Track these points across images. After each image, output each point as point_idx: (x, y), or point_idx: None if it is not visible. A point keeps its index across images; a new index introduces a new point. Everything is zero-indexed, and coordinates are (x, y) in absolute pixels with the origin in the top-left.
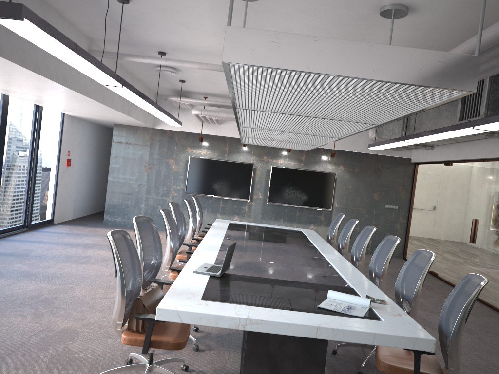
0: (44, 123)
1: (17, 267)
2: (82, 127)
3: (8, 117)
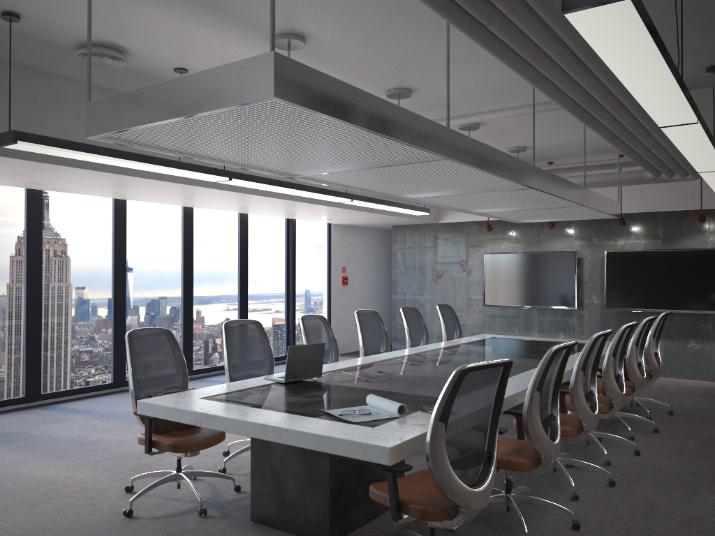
0: (300, 238)
1: None
2: (362, 236)
3: (250, 236)
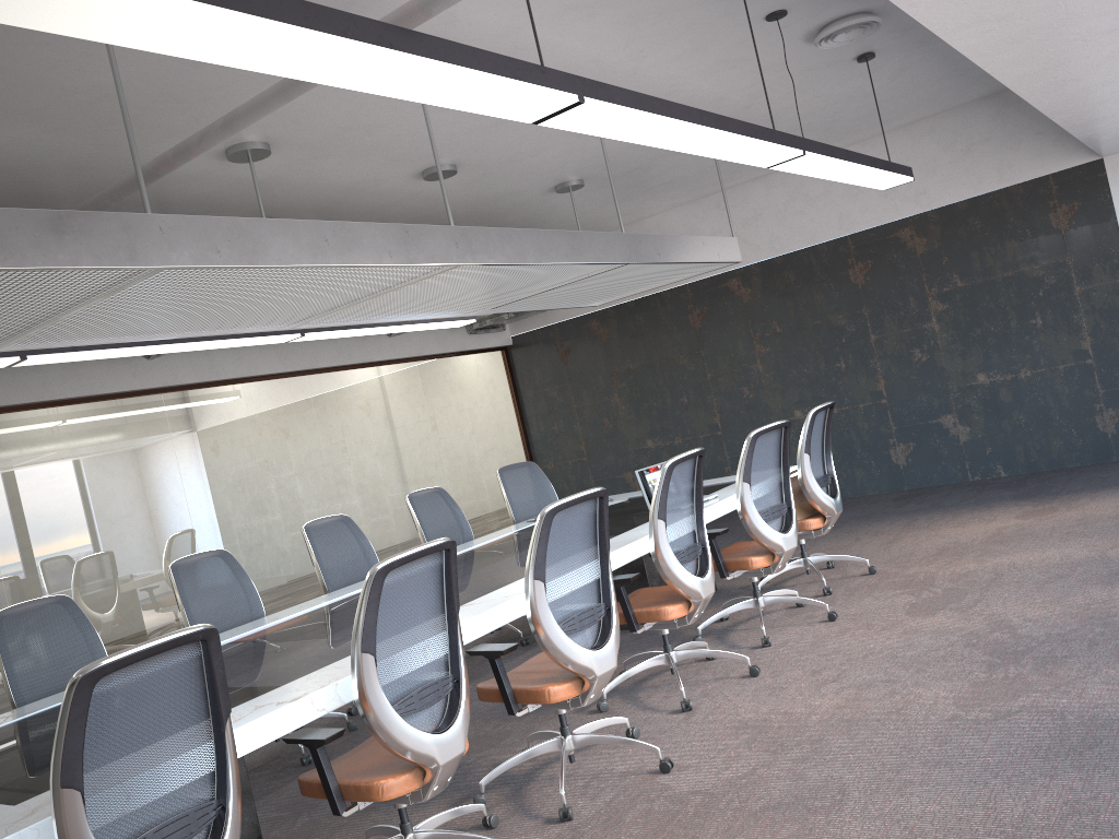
0: None
1: None
2: None
3: None
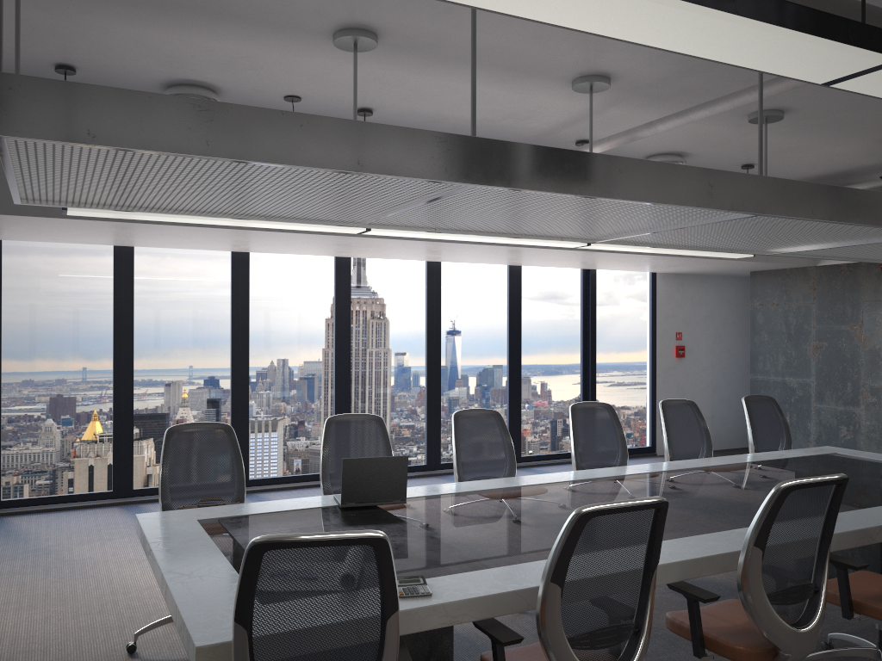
0: (604, 294)
1: None
2: (711, 288)
3: (524, 293)
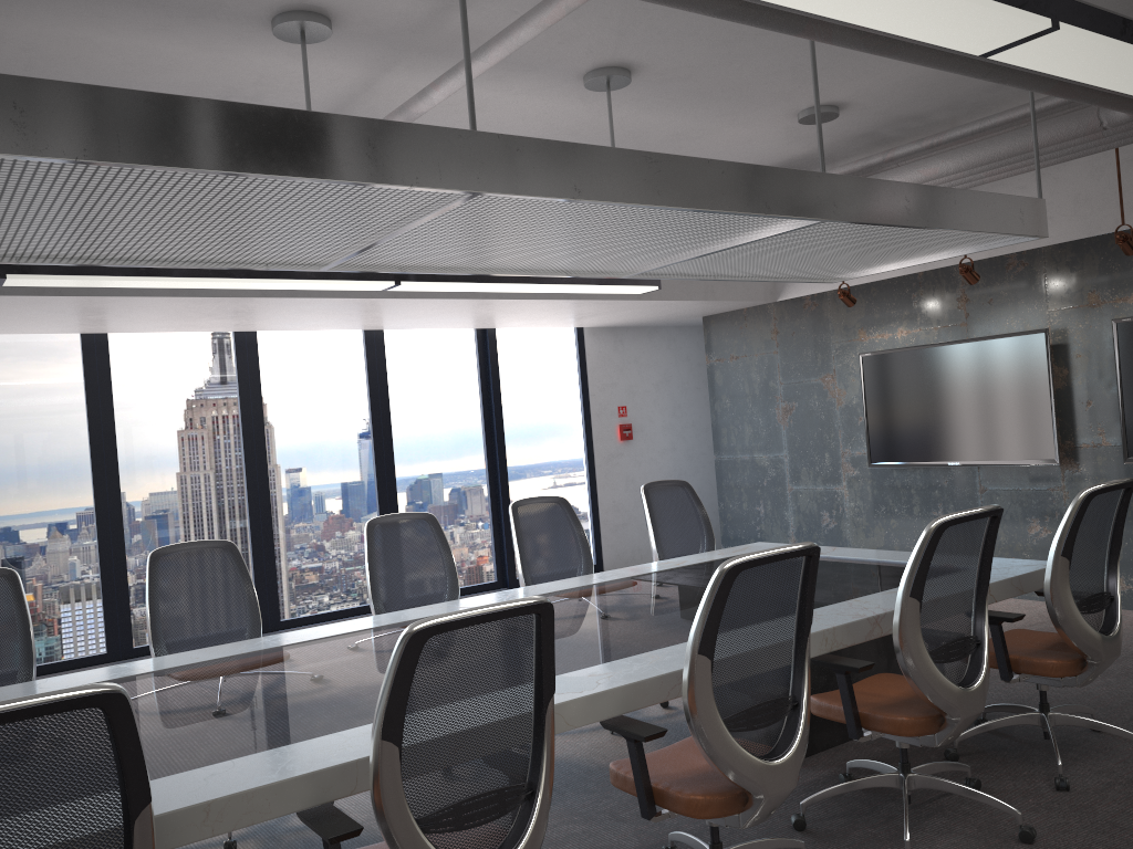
0: (510, 362)
1: None
2: (663, 344)
3: (392, 369)
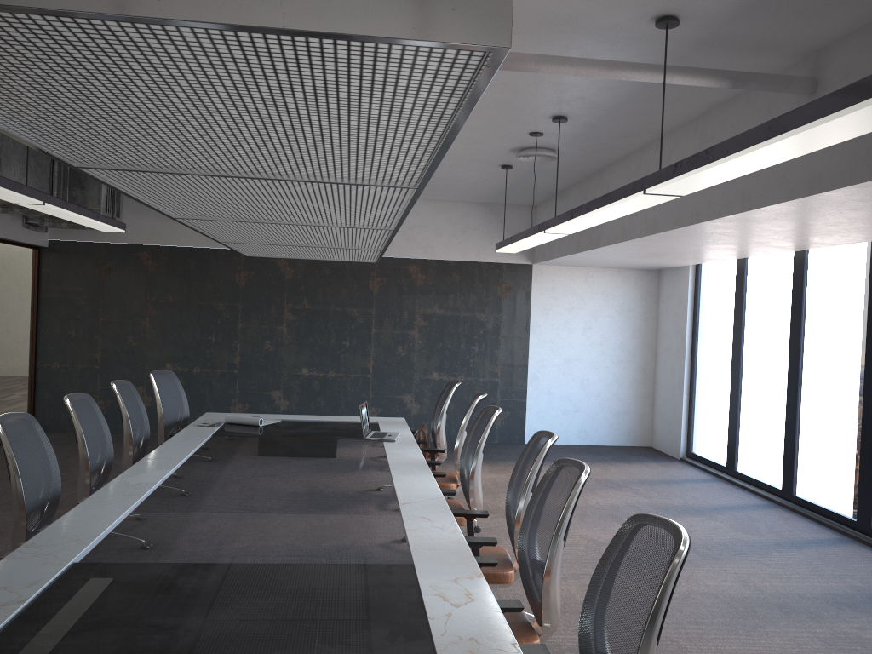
0: None
1: (868, 630)
2: None
3: None
